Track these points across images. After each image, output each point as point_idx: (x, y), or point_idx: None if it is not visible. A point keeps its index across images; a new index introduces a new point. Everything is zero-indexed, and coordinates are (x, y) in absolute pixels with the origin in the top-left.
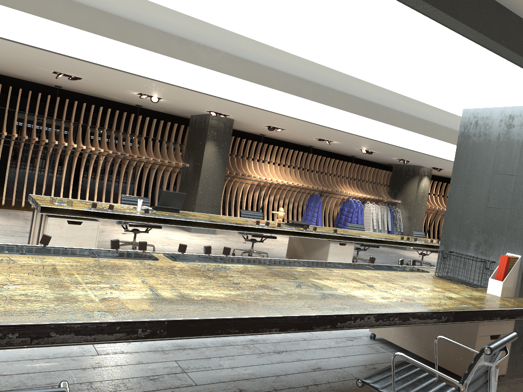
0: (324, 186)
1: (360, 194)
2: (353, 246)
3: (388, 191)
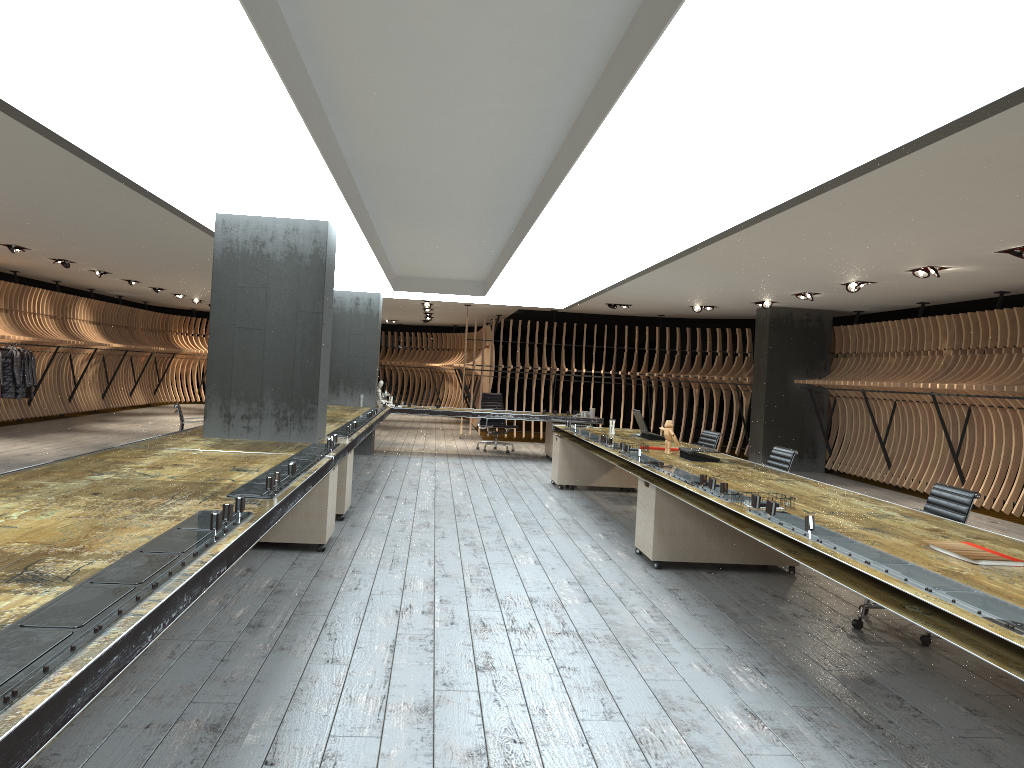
0: None
1: None
2: (654, 490)
3: None
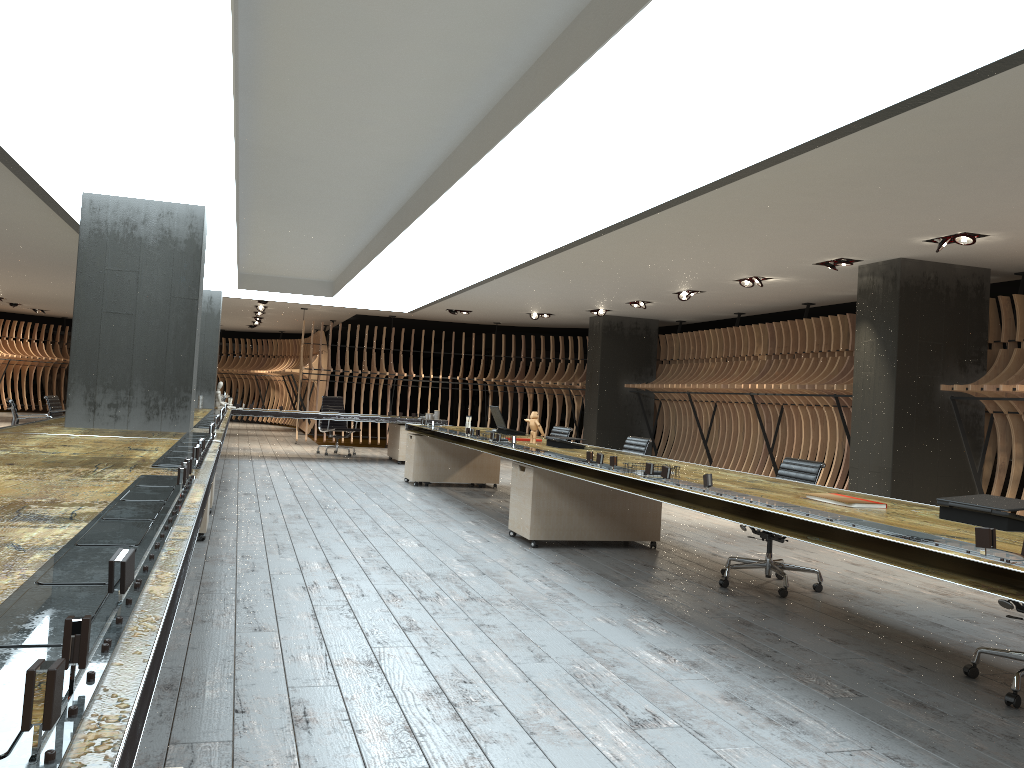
0: None
1: None
2: (532, 473)
3: None
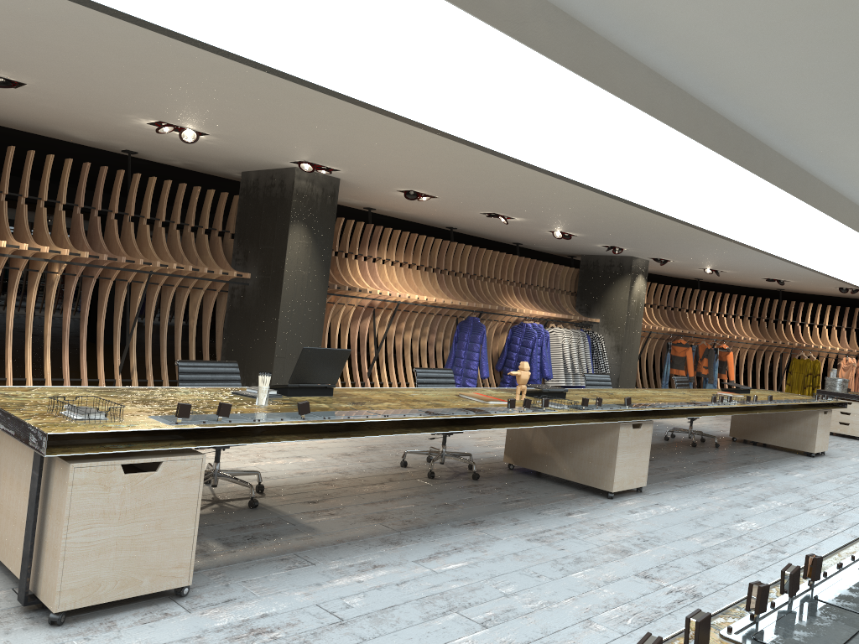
0: (480, 301)
1: (541, 312)
2: (651, 426)
3: (575, 302)
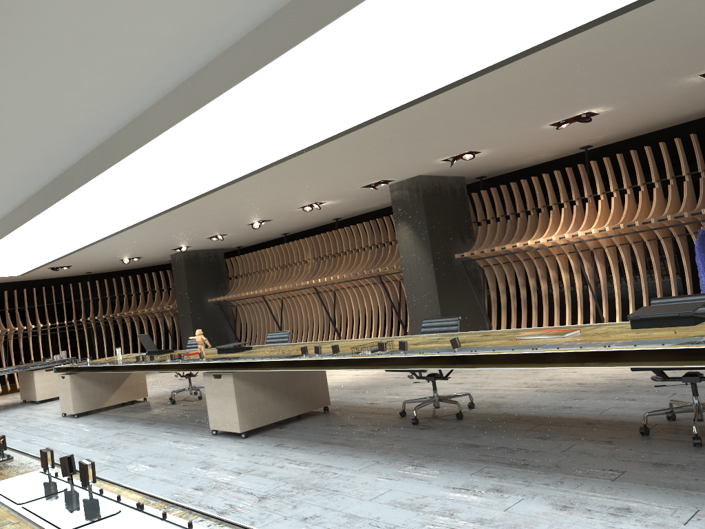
0: None
1: None
2: (231, 378)
3: None
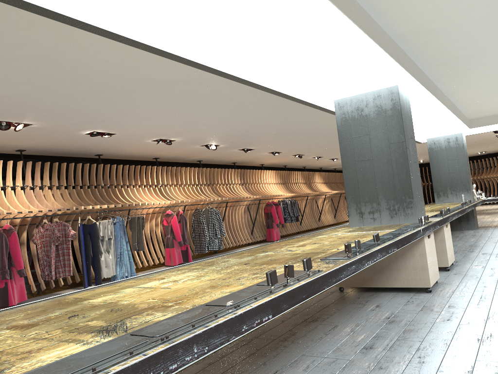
0: None
1: None
2: None
3: None
